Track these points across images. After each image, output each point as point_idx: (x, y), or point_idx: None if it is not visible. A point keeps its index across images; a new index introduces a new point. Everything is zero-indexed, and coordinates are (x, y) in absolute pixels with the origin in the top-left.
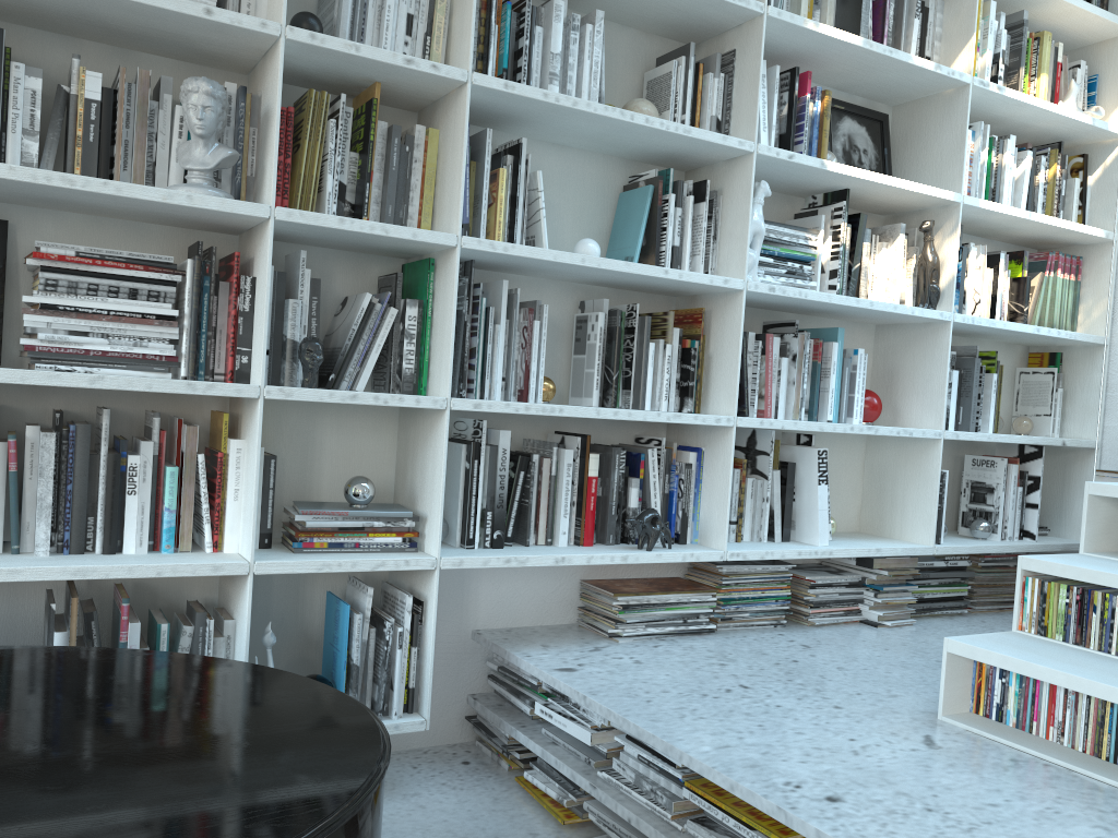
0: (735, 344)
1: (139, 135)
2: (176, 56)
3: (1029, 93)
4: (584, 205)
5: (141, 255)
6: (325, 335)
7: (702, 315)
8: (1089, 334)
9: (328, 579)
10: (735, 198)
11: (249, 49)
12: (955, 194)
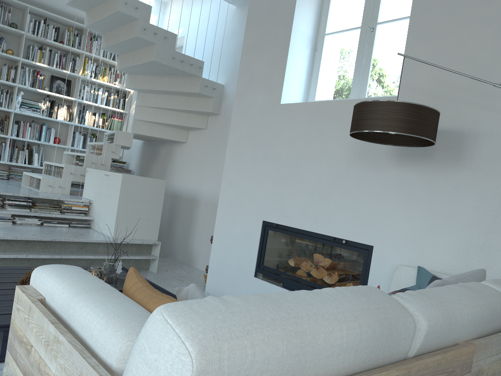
0: (11, 122)
1: None
2: None
3: (103, 79)
4: None
5: None
6: None
7: (7, 116)
8: None
9: None
10: (15, 94)
11: None
12: (75, 99)
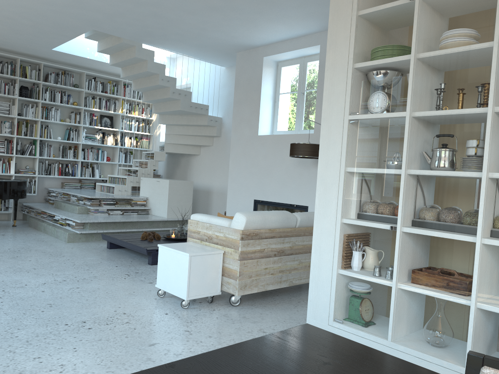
0: (80, 150)
1: (0, 127)
2: (3, 117)
3: (134, 114)
4: (60, 131)
5: (0, 140)
6: (23, 149)
7: (77, 146)
8: (147, 149)
9: (23, 179)
10: (81, 131)
11: (12, 117)
12: (118, 129)
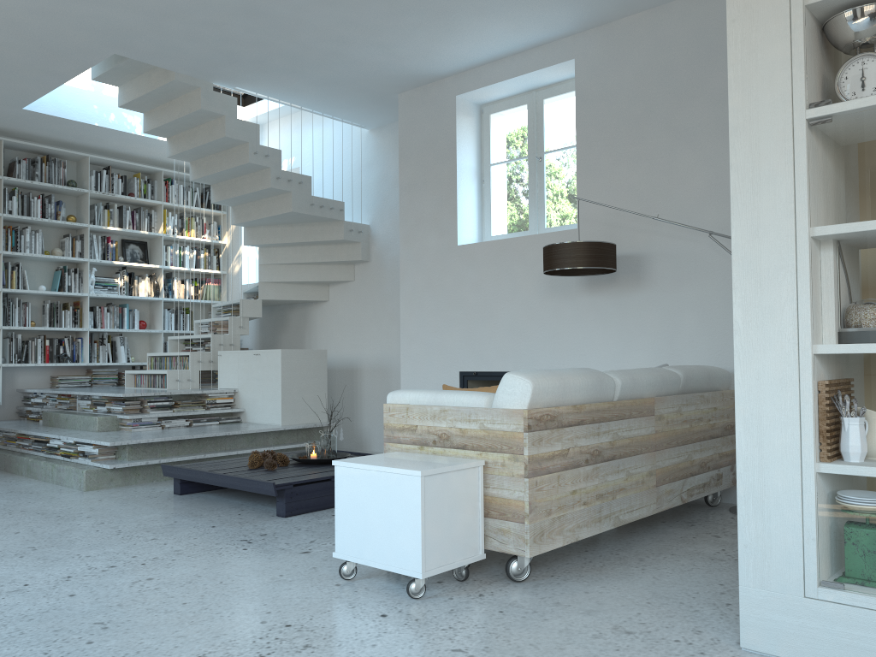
0: (87, 309)
1: None
2: None
3: (189, 234)
4: (43, 275)
5: None
6: None
7: (80, 303)
8: (218, 301)
9: None
10: (86, 272)
11: None
12: (160, 266)
